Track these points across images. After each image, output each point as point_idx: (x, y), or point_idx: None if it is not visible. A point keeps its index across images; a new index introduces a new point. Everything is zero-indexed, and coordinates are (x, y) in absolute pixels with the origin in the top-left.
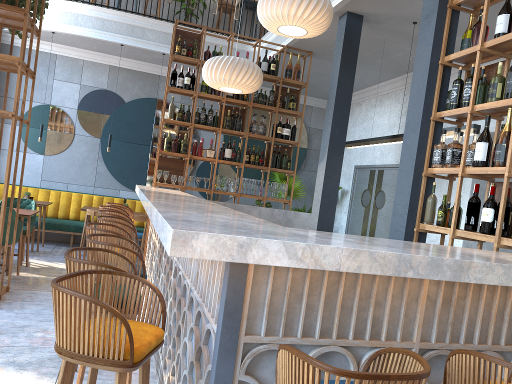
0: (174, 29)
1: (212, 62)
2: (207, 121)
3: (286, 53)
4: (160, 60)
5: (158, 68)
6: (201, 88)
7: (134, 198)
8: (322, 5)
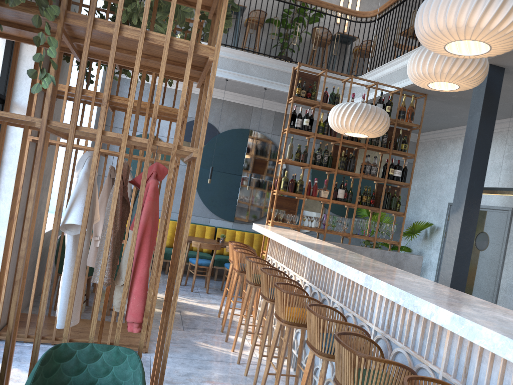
0: (297, 72)
1: (343, 108)
2: (322, 161)
3: (398, 94)
4: (257, 93)
5: (252, 99)
6: (318, 129)
7: (223, 226)
8: (483, 64)
